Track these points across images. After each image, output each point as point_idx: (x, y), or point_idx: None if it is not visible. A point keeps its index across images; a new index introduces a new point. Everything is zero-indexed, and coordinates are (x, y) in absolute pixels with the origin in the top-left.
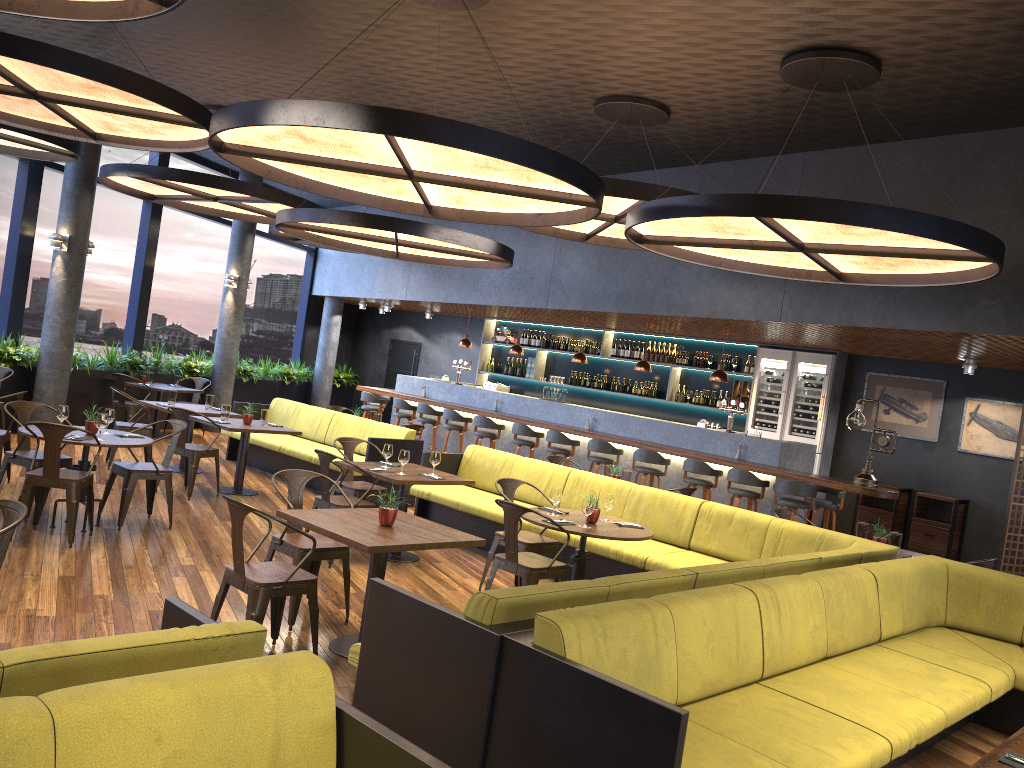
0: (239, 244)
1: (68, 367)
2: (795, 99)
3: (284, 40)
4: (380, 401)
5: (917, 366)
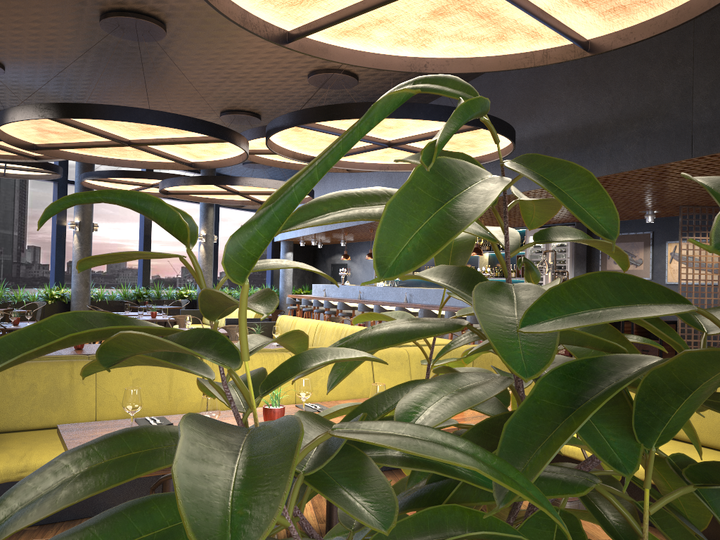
0: (204, 214)
1: (87, 299)
2: None
3: (118, 81)
4: (297, 302)
5: (632, 224)
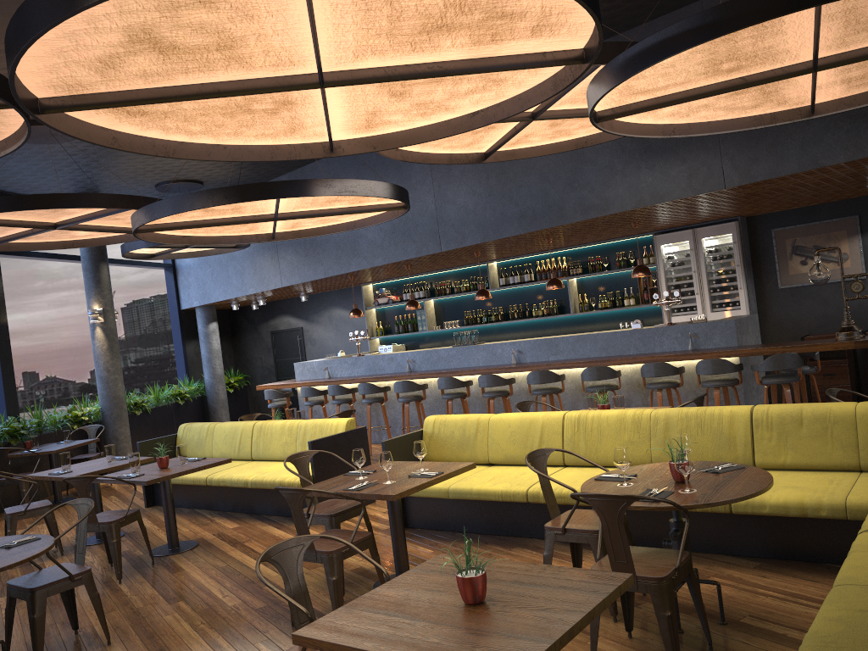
0: (94, 276)
1: None
2: None
3: None
4: (286, 395)
5: (822, 209)
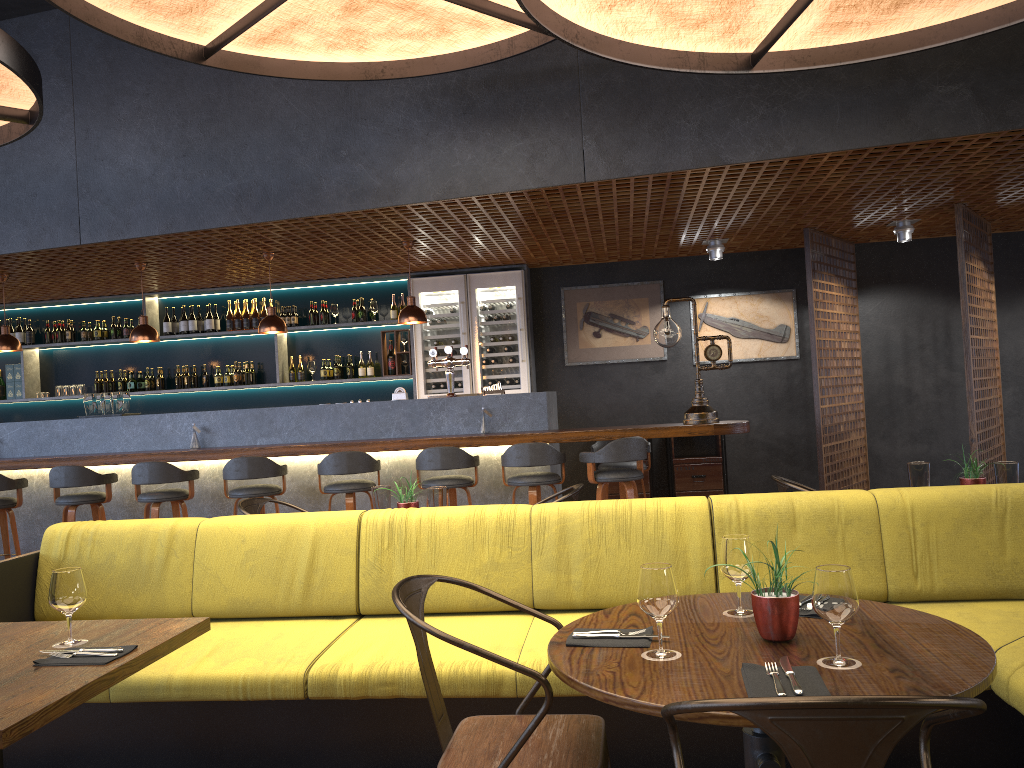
0: None
1: None
2: None
3: None
4: None
5: (622, 269)
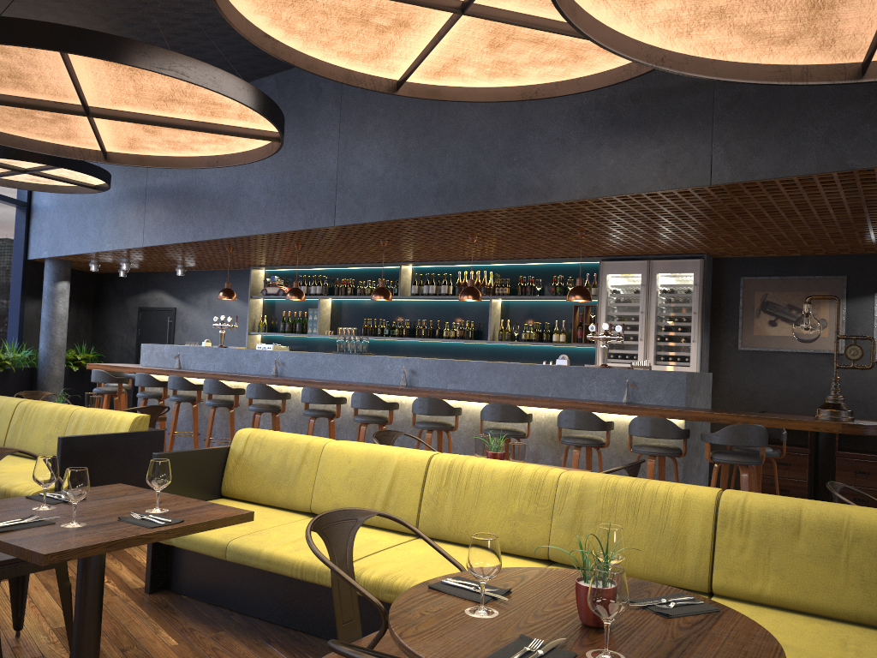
0: None
1: None
2: None
3: None
4: (118, 380)
5: (805, 262)
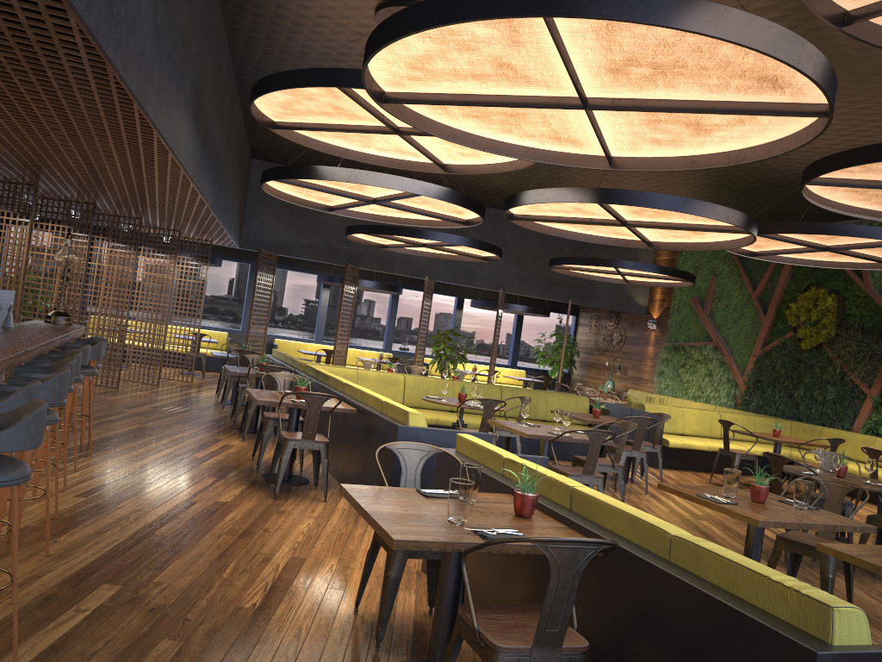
0: None
1: None
2: (352, 61)
3: (794, 19)
4: None
5: None
